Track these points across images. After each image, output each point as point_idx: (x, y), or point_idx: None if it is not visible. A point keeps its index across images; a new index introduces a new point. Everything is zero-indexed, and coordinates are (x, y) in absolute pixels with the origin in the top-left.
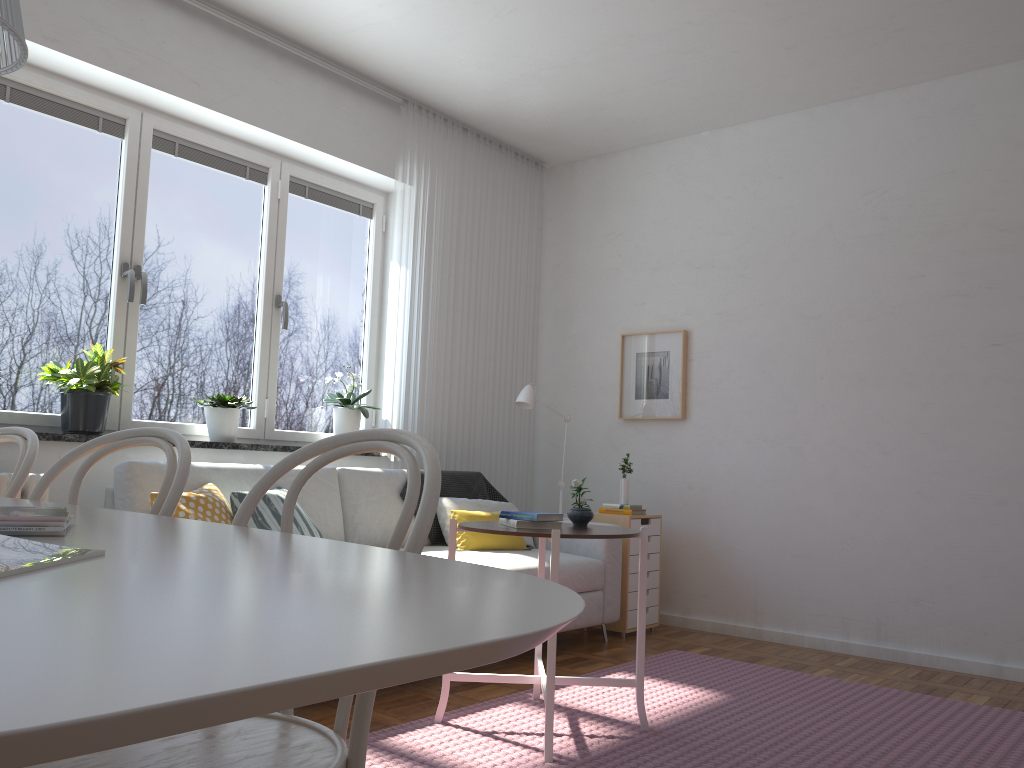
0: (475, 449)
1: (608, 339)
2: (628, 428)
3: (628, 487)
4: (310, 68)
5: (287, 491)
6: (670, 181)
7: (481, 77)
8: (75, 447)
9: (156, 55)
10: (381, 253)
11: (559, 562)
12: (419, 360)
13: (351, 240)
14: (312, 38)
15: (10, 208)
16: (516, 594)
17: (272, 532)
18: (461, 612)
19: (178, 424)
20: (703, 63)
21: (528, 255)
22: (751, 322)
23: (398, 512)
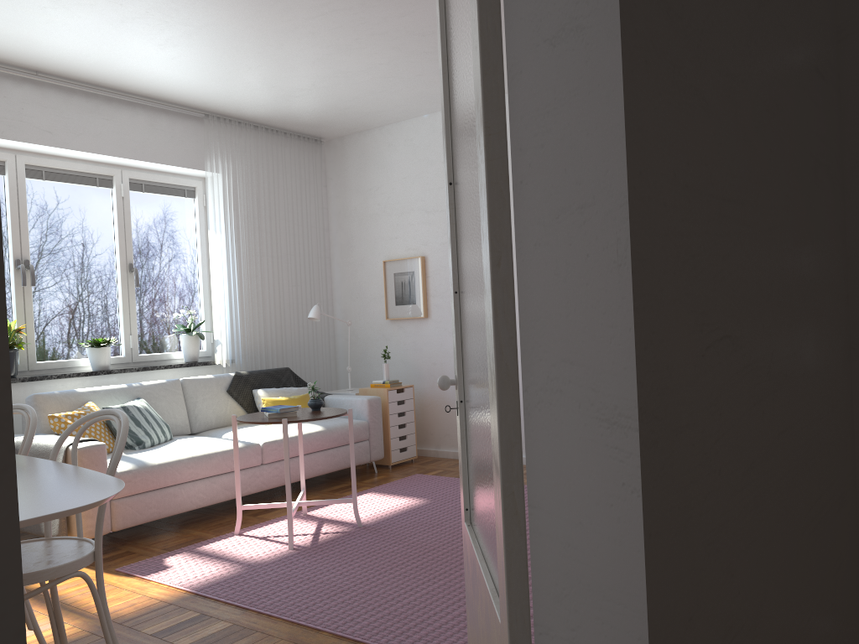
0: (288, 350)
1: (376, 264)
2: (393, 325)
3: (388, 368)
4: (132, 105)
5: (143, 400)
6: (406, 150)
7: (255, 98)
8: None
9: (18, 119)
10: (205, 221)
11: (333, 426)
12: (237, 295)
13: (181, 215)
14: (129, 87)
15: None
16: (98, 492)
17: (58, 463)
18: (66, 502)
19: (69, 361)
20: (402, 82)
21: (315, 208)
22: None
23: (226, 403)
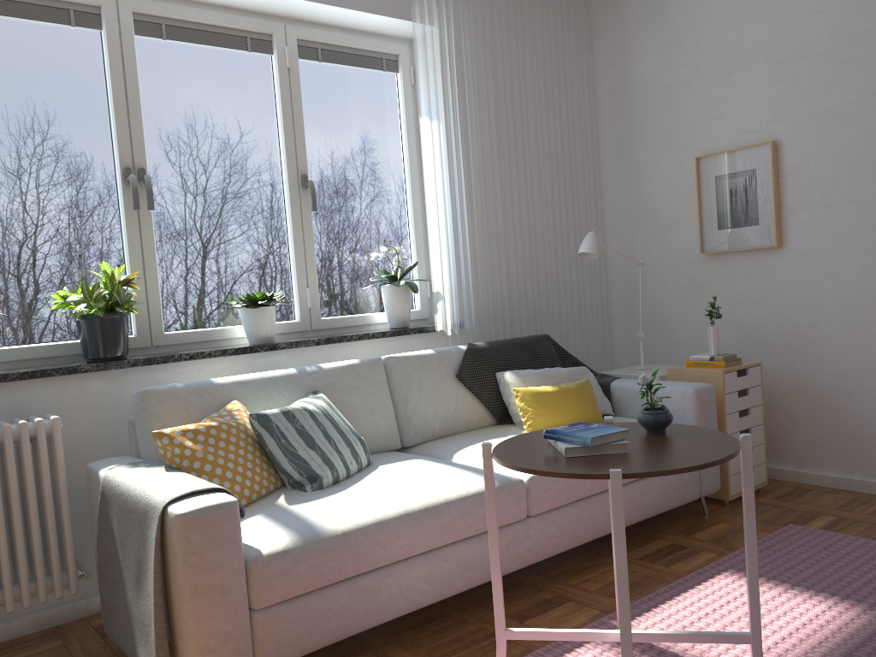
0: (541, 307)
1: (680, 165)
2: (712, 263)
3: (718, 335)
4: None
5: (321, 397)
6: None
7: None
8: (96, 376)
9: None
10: (413, 109)
11: None
12: (466, 221)
13: (378, 100)
14: None
15: None
16: None
17: None
18: None
19: (215, 329)
20: None
21: (579, 83)
22: (860, 118)
23: (456, 395)
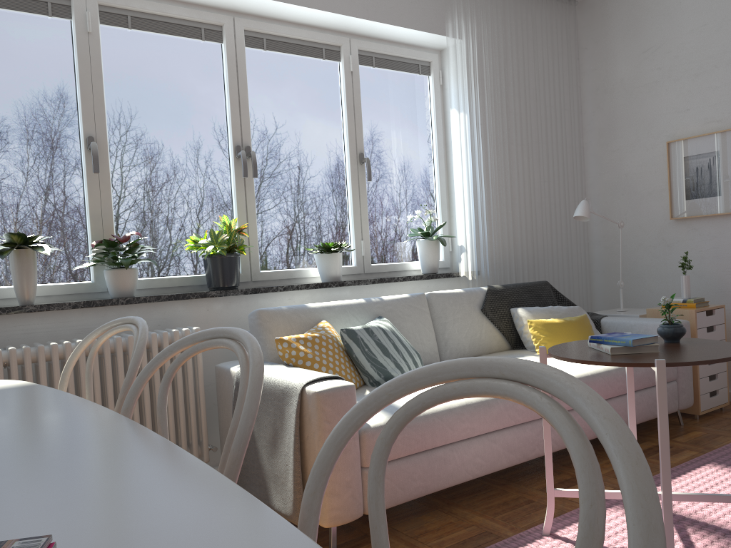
0: (539, 260)
1: (653, 148)
2: (680, 227)
3: (689, 282)
4: None
5: (386, 320)
6: None
7: None
8: (218, 301)
9: None
10: (441, 104)
11: None
12: (483, 191)
13: (415, 97)
14: None
15: (145, 116)
16: None
17: None
18: None
19: (296, 270)
20: None
21: (569, 84)
22: None
23: (481, 325)
